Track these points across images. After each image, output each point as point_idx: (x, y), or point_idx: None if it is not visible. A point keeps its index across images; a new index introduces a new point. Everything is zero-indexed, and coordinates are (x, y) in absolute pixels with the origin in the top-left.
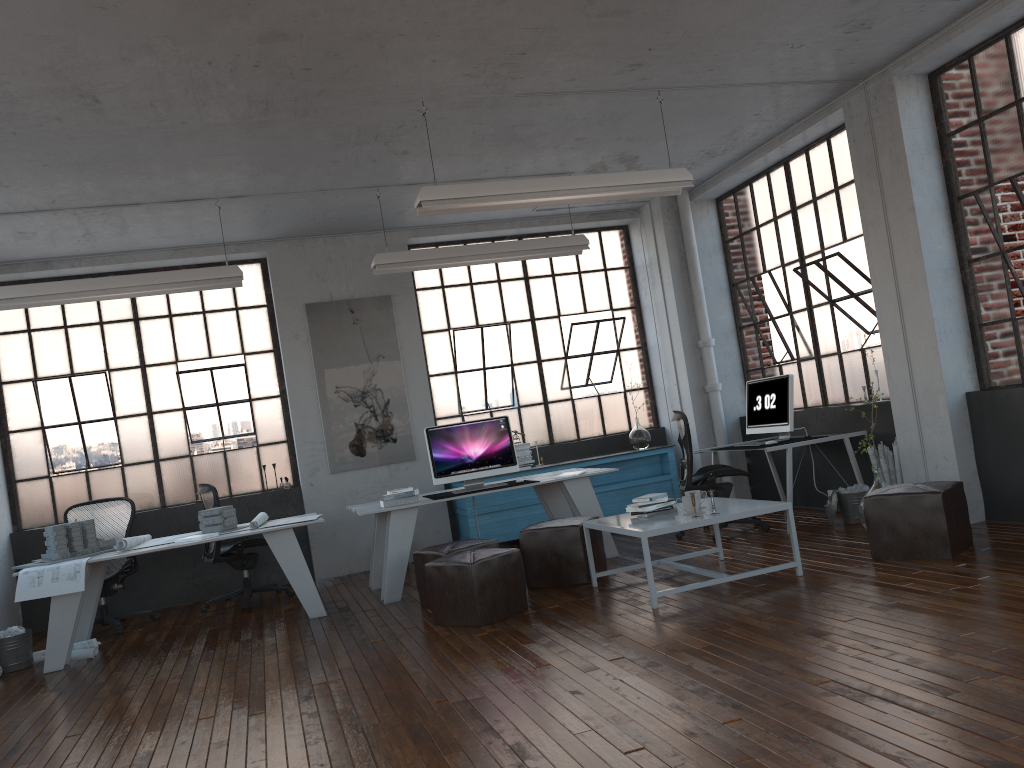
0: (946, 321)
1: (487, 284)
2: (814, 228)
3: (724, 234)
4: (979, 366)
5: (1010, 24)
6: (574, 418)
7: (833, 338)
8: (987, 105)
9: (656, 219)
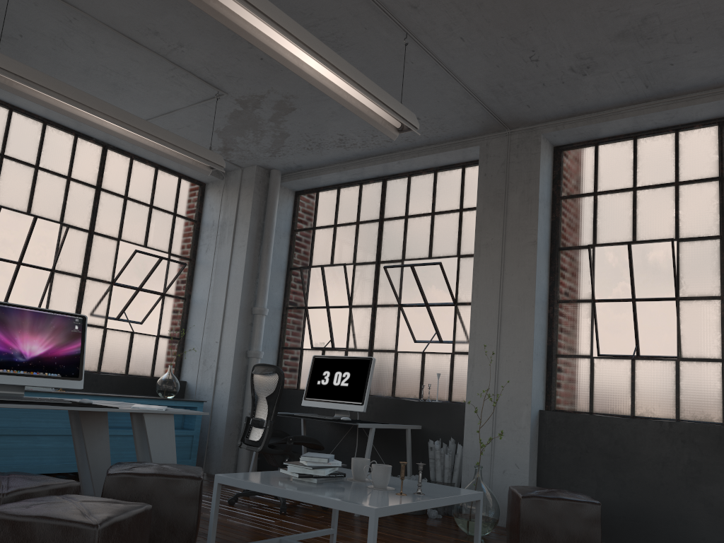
0: (538, 344)
1: (55, 175)
2: (399, 240)
3: (295, 223)
4: (549, 390)
5: (644, 130)
6: (101, 348)
7: (393, 337)
8: (604, 184)
9: (246, 186)
